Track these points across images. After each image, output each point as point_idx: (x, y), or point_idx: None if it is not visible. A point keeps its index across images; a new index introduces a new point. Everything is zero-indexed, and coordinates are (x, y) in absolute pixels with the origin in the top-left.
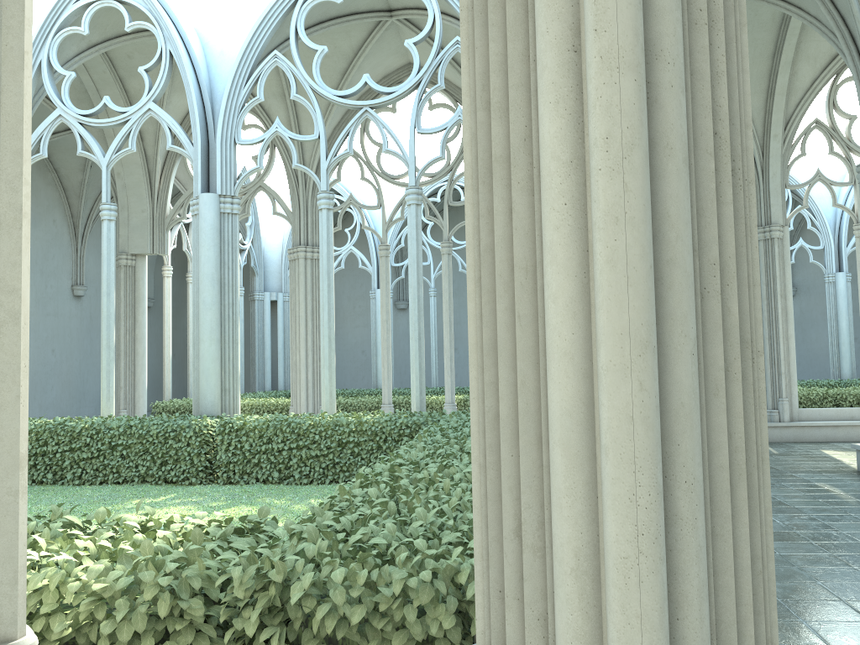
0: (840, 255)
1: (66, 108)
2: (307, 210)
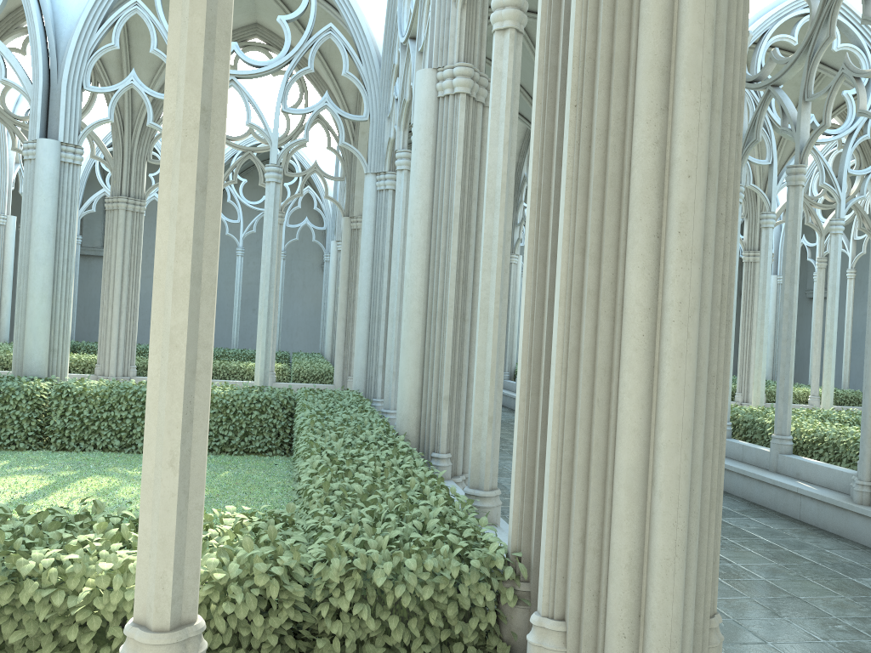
0: None
1: None
2: (132, 159)
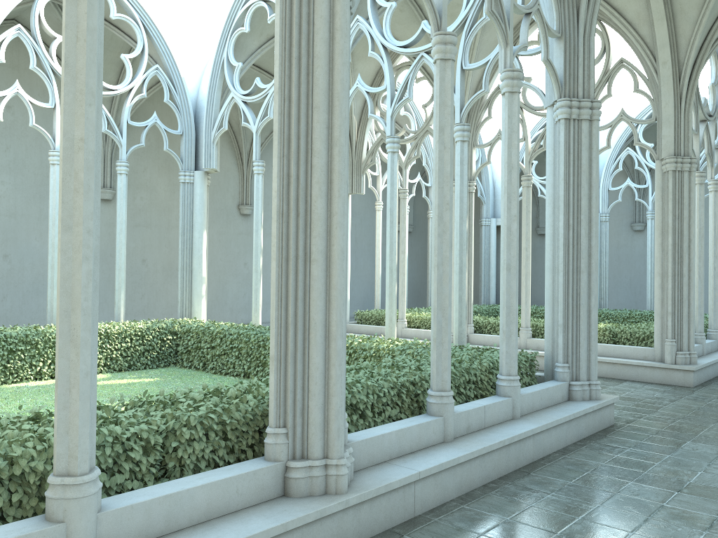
0: None
1: (235, 91)
2: None
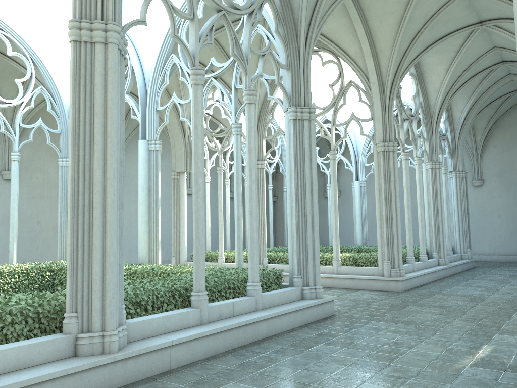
0: None
1: None
2: None
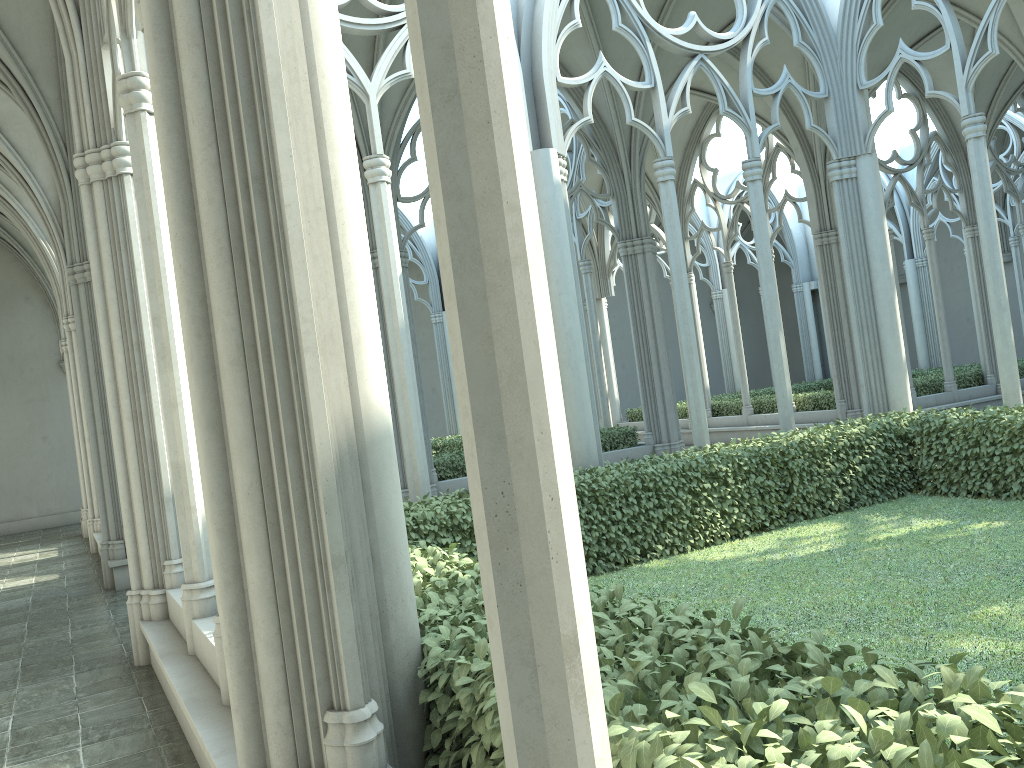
0: None
1: None
2: None
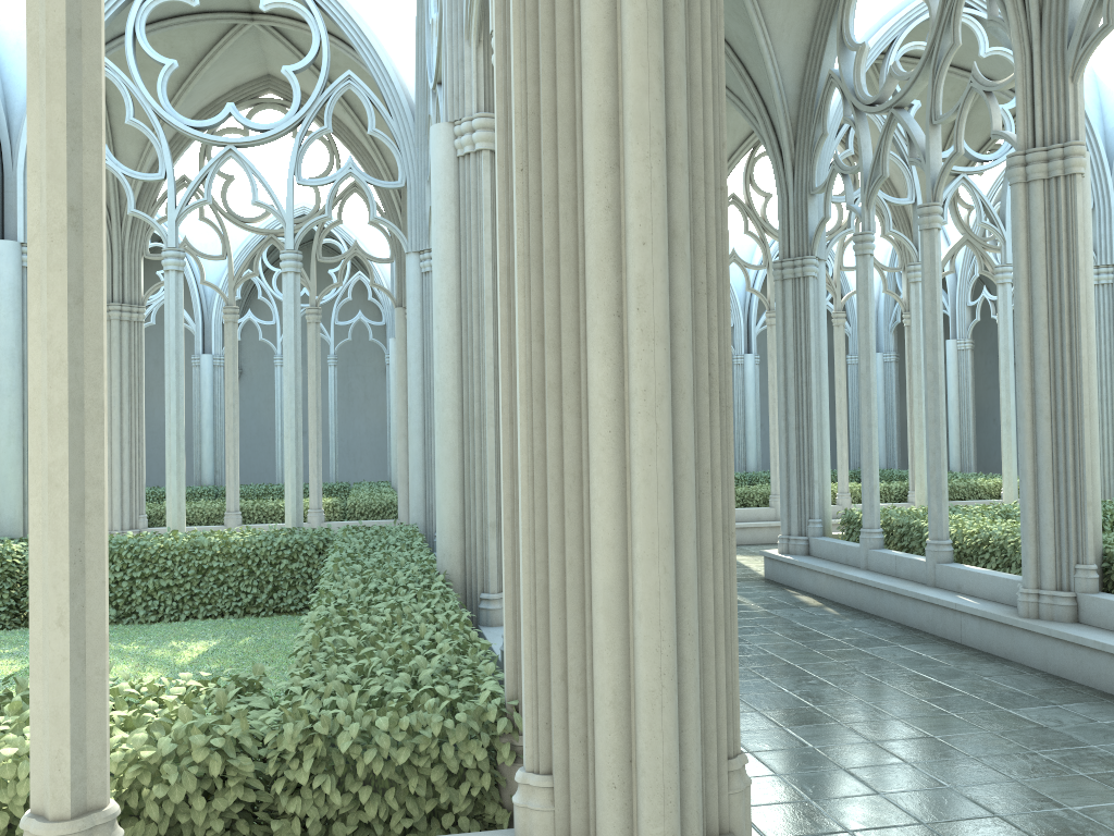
0: (749, 335)
1: None
2: (124, 255)
